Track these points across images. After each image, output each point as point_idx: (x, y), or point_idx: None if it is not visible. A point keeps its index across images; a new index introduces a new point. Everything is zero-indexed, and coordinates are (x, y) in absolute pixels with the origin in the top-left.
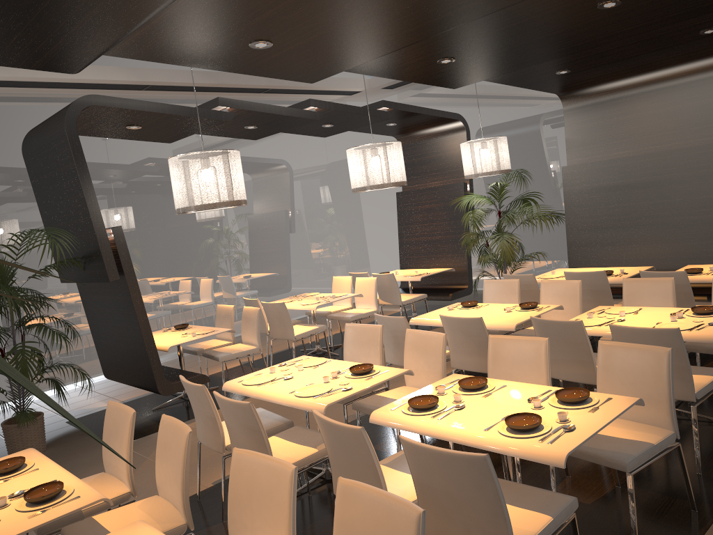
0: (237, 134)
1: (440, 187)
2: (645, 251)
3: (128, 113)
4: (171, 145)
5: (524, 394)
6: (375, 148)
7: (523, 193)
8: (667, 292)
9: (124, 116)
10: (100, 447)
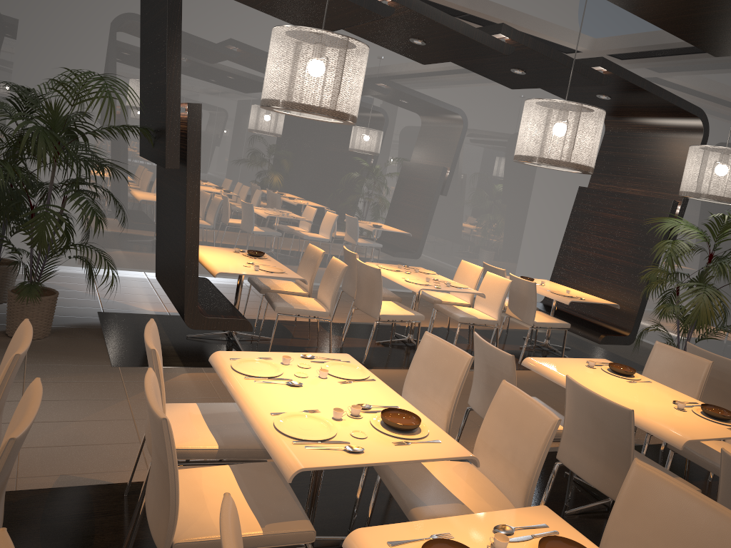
0: (400, 49)
1: (639, 196)
2: None
3: None
4: None
5: None
6: (565, 108)
7: None
8: None
9: None
10: (98, 359)
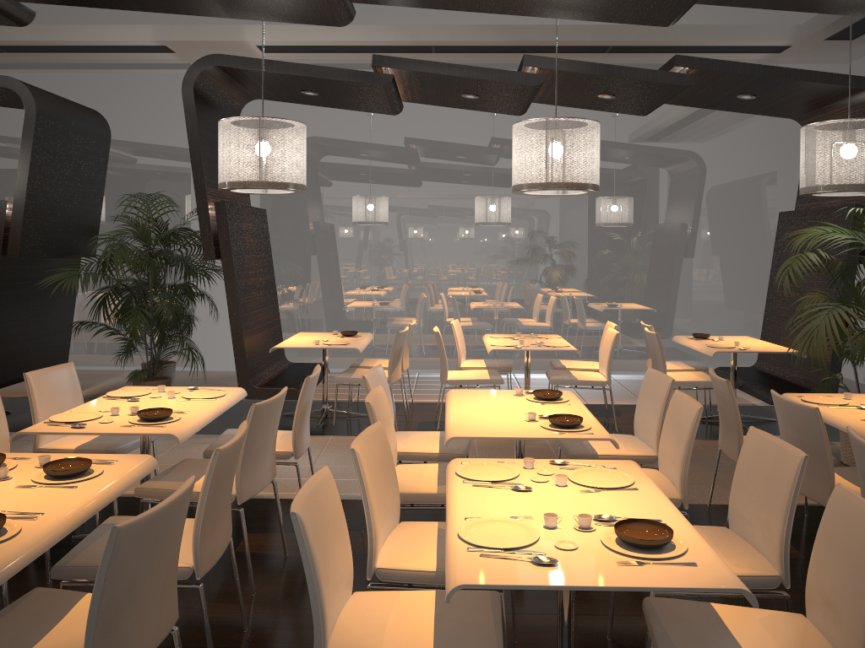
0: (478, 107)
1: (826, 209)
2: None
3: (267, 76)
4: (470, 121)
5: (23, 504)
6: (530, 127)
7: None
8: (784, 484)
9: (271, 79)
10: None
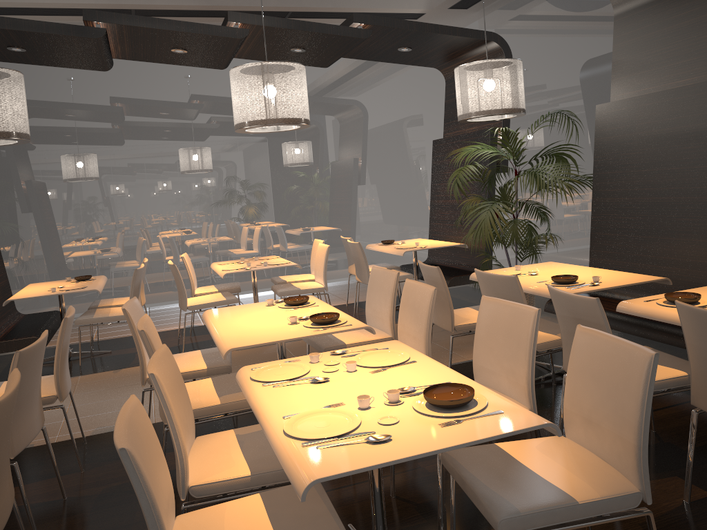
0: (186, 62)
1: (469, 134)
2: (690, 250)
3: None
4: (174, 78)
5: None
6: (247, 71)
7: (550, 145)
8: (524, 335)
9: None
10: None
